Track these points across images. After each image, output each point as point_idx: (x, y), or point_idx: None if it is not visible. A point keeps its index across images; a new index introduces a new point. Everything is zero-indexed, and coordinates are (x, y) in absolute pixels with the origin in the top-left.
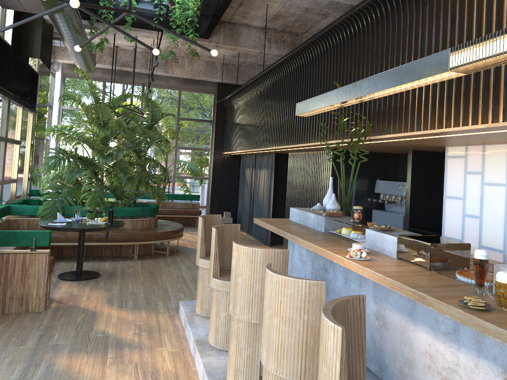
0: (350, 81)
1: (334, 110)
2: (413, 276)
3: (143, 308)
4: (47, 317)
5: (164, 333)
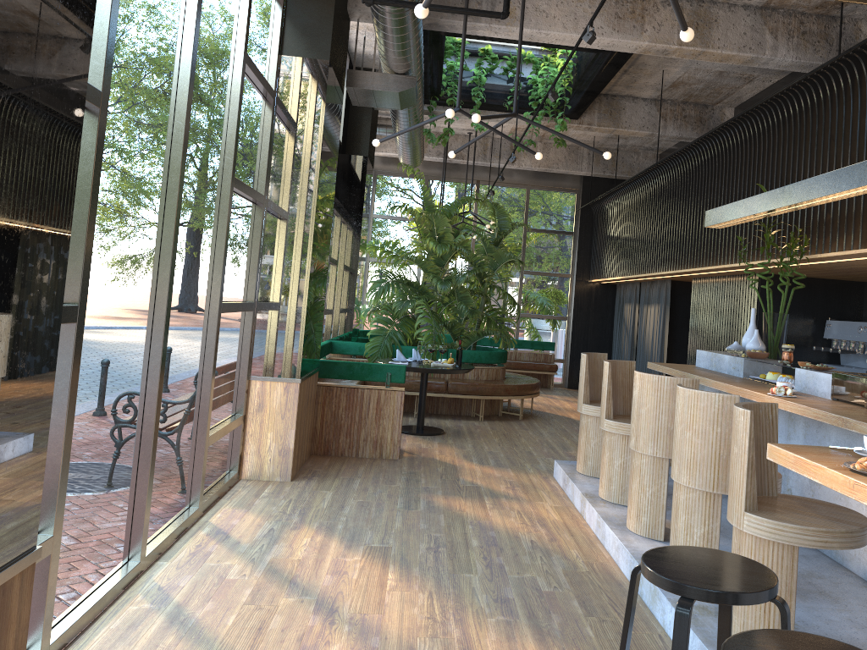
0: (782, 179)
1: (759, 219)
2: (843, 409)
3: (509, 467)
4: (405, 465)
5: (540, 490)
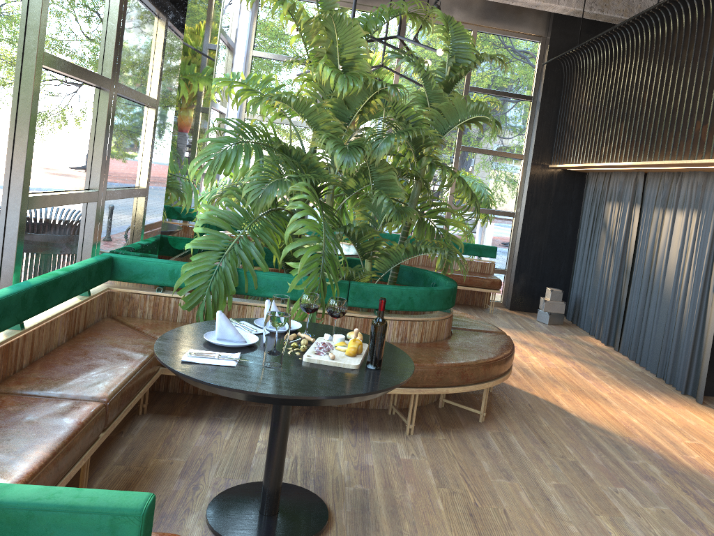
0: None
1: None
2: None
3: None
4: None
5: None
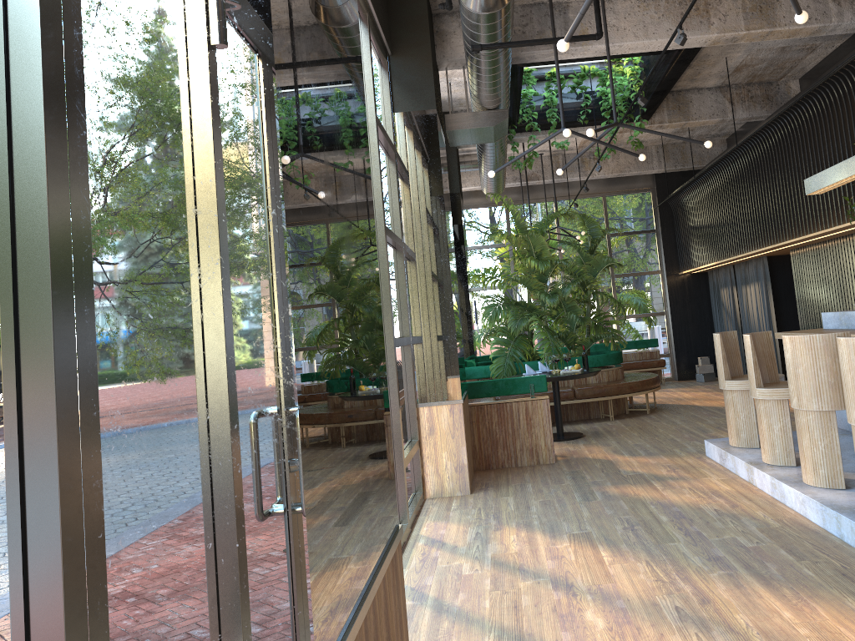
0: None
1: None
2: None
3: (660, 454)
4: (564, 466)
5: (700, 468)
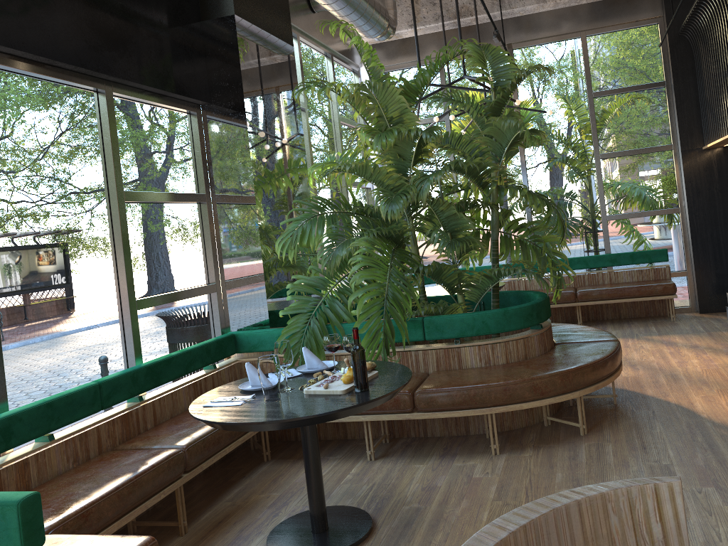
0: None
1: None
2: None
3: None
4: None
5: None
